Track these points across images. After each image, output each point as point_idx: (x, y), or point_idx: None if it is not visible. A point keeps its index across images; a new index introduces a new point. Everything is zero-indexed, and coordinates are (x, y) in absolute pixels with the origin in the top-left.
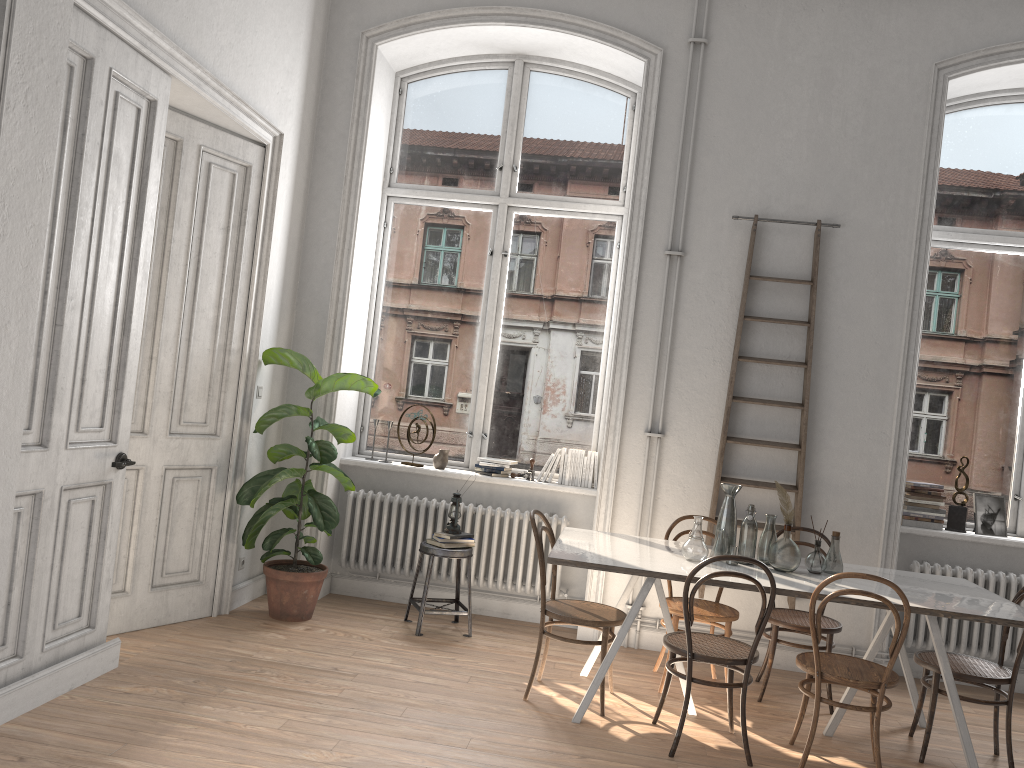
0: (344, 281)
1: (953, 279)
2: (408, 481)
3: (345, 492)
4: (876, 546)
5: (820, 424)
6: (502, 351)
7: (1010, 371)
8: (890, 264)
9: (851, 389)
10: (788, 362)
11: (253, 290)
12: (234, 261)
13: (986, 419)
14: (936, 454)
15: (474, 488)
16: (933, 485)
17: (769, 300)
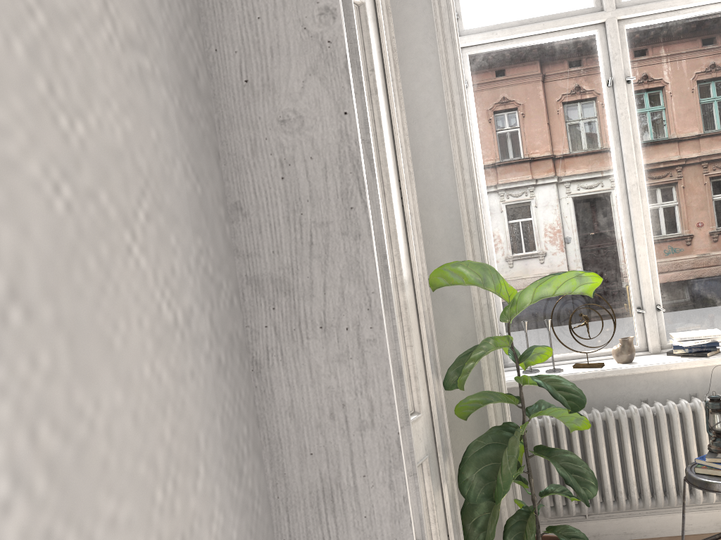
0: (466, 157)
1: None
2: (592, 388)
3: (514, 420)
4: None
5: None
6: (652, 200)
7: None
8: None
9: None
10: None
11: (405, 188)
12: (376, 150)
13: None
14: None
15: (681, 376)
16: None
17: None
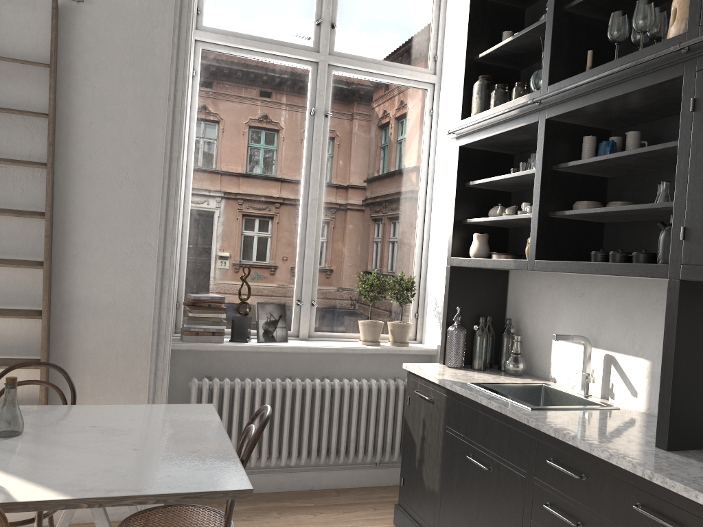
0: None
1: (235, 86)
2: None
3: None
4: (145, 370)
5: (73, 236)
6: None
7: (291, 181)
8: (148, 53)
9: (109, 195)
10: (24, 162)
11: None
12: None
13: (270, 228)
14: (224, 265)
15: None
16: (215, 297)
17: (0, 86)
